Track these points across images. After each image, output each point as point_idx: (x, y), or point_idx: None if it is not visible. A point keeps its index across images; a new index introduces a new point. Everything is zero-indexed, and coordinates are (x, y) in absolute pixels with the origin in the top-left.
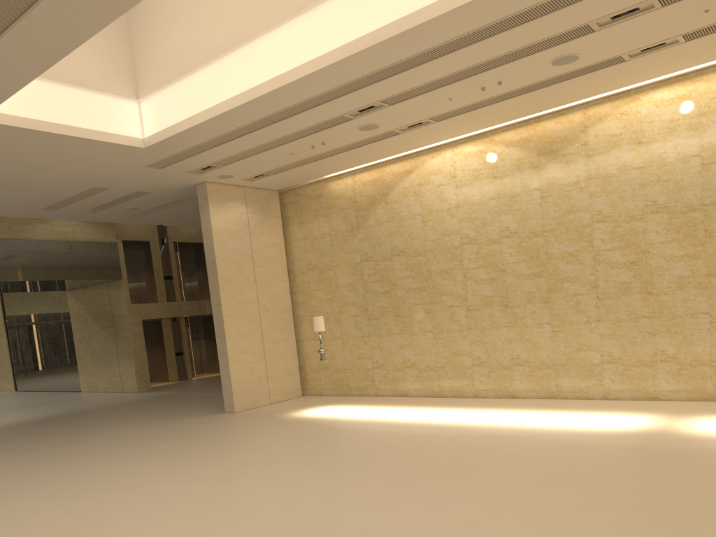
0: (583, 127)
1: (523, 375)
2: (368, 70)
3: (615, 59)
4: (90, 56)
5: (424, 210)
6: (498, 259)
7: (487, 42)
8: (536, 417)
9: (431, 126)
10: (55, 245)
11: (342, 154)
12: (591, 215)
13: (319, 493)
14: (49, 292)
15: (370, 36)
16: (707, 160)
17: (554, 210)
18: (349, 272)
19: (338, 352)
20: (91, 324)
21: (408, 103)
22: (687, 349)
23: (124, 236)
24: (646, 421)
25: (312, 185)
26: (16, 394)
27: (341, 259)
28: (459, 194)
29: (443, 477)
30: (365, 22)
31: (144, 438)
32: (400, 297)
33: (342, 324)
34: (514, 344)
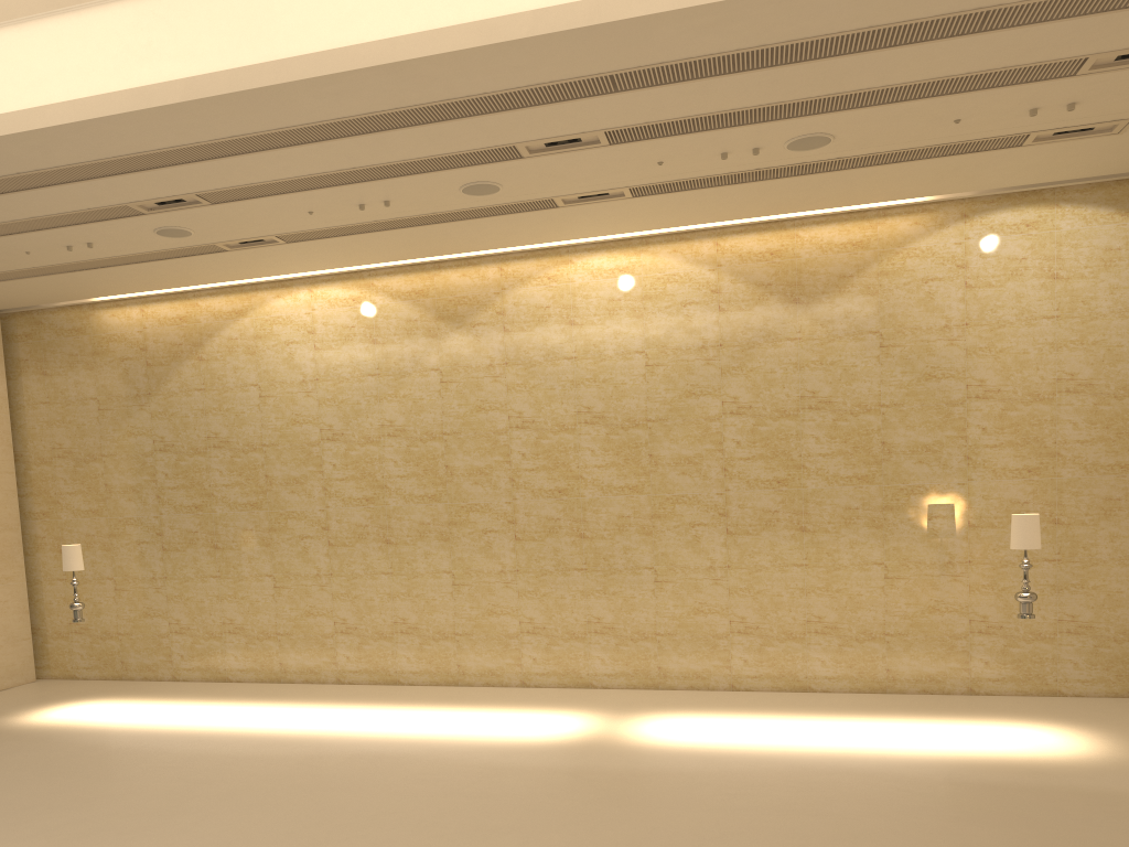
0: (500, 288)
1: (411, 648)
2: (177, 141)
3: (546, 202)
4: None
5: (263, 379)
6: (378, 468)
7: (372, 138)
8: (432, 719)
9: (279, 248)
10: None
11: (124, 268)
12: (508, 416)
13: None
14: None
15: (182, 84)
16: (653, 360)
17: (458, 403)
18: (131, 467)
19: (108, 604)
20: None
21: (243, 206)
22: (628, 617)
23: None
24: (580, 724)
25: (66, 311)
26: None
27: (117, 443)
28: (320, 361)
29: (293, 843)
30: (173, 58)
31: None
32: (220, 516)
33: (117, 556)
34: (399, 601)
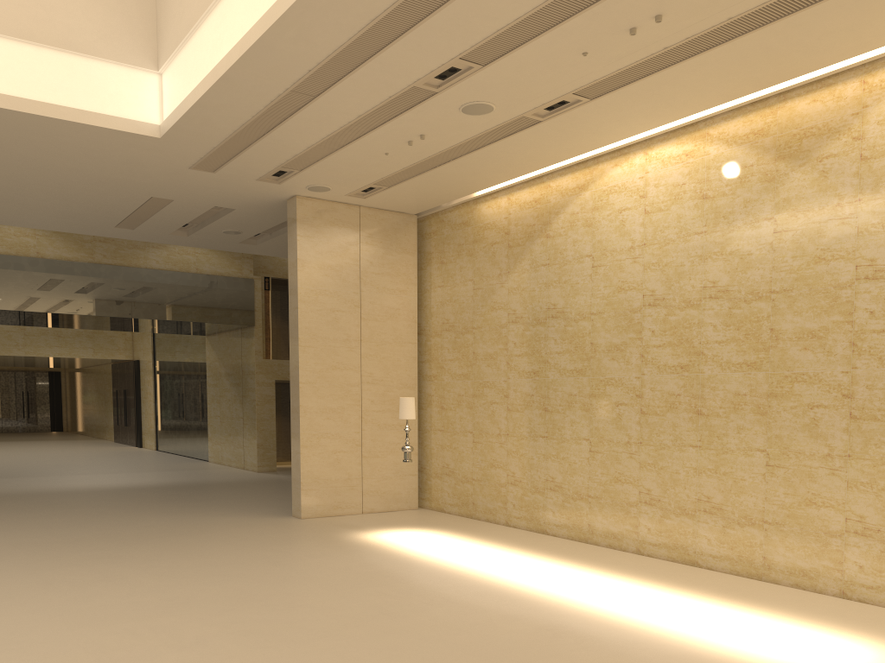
0: (859, 107)
1: (713, 530)
2: None
3: None
4: (87, 8)
5: (597, 249)
6: (695, 333)
7: None
8: (679, 609)
9: (587, 108)
10: (171, 277)
11: (470, 158)
12: (855, 266)
13: None
14: (192, 336)
15: None
16: None
17: (792, 255)
18: (491, 338)
19: (467, 454)
20: (223, 380)
21: (512, 61)
22: None
23: (278, 273)
24: (862, 661)
25: (458, 208)
26: (148, 454)
27: (483, 317)
28: (648, 225)
29: None
30: None
31: (143, 535)
32: (551, 382)
33: (476, 414)
34: (705, 477)
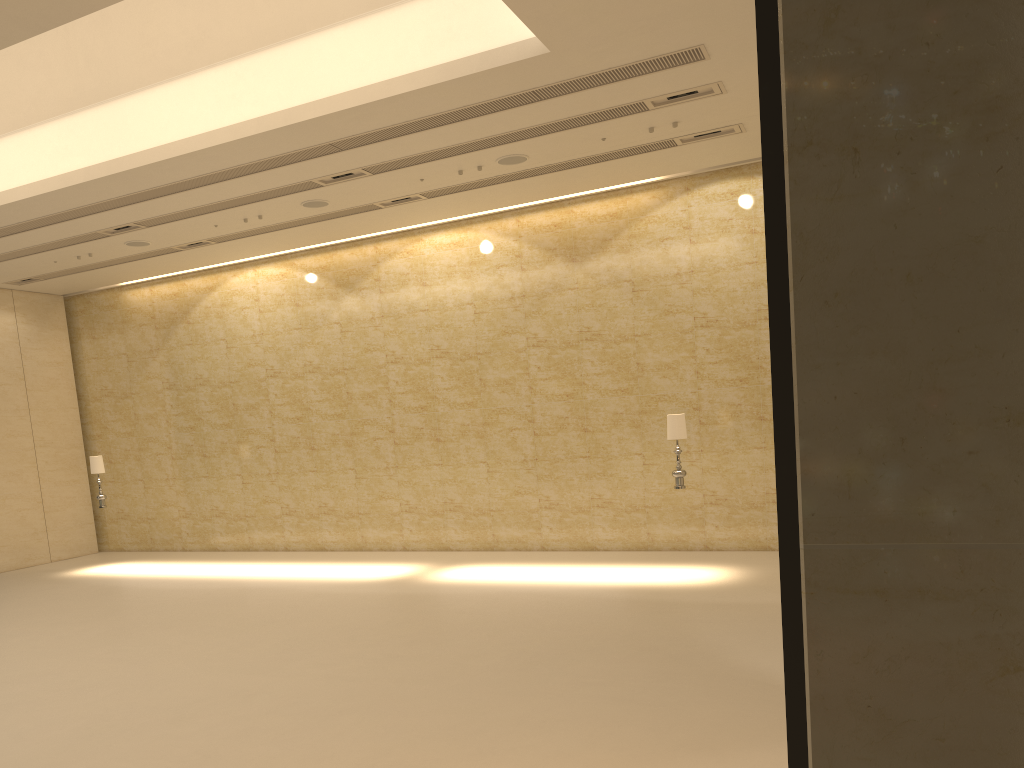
0: (376, 262)
1: (331, 525)
2: (98, 199)
3: (371, 206)
4: None
5: (228, 335)
6: (304, 396)
7: (215, 186)
8: (318, 570)
9: (215, 246)
10: None
11: (124, 265)
12: (386, 355)
13: (19, 646)
14: None
15: (83, 171)
16: (479, 309)
17: (353, 346)
18: (150, 401)
19: (141, 498)
20: None
21: (169, 226)
22: (471, 499)
23: None
24: (408, 571)
25: (104, 293)
26: None
27: (141, 385)
28: (263, 320)
29: (157, 627)
30: (79, 155)
31: None
32: (206, 434)
33: (144, 464)
34: (322, 491)
